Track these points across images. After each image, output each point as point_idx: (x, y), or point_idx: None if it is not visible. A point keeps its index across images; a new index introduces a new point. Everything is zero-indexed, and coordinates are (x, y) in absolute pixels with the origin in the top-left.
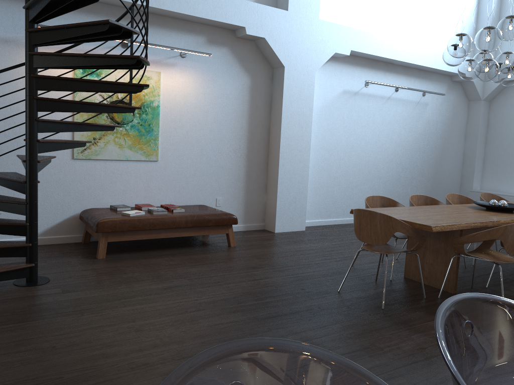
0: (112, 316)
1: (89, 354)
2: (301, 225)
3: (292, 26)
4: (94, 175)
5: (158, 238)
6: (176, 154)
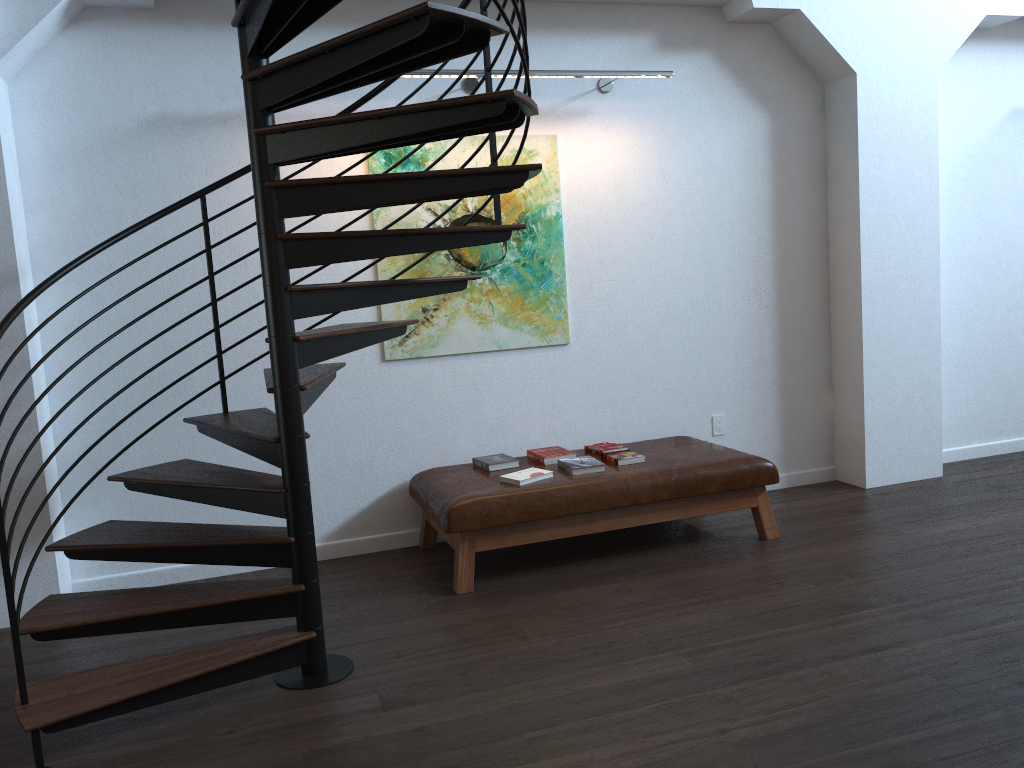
0: None
1: None
2: (932, 464)
3: None
4: (432, 393)
5: None
6: (610, 323)
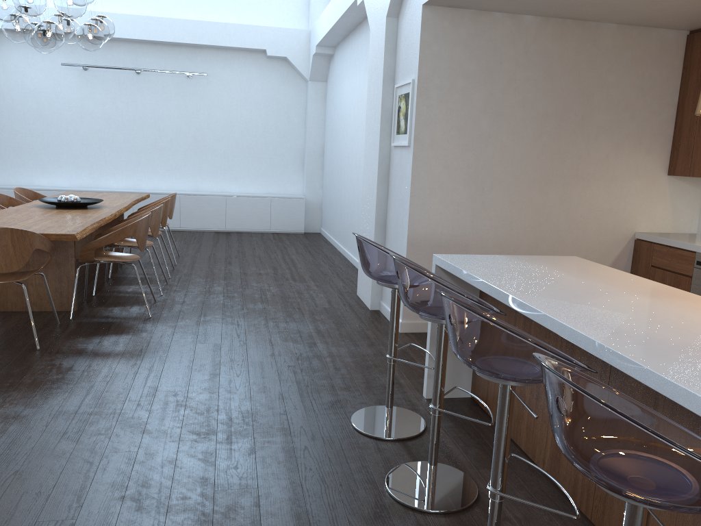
0: None
1: None
2: None
3: None
4: None
5: None
6: None
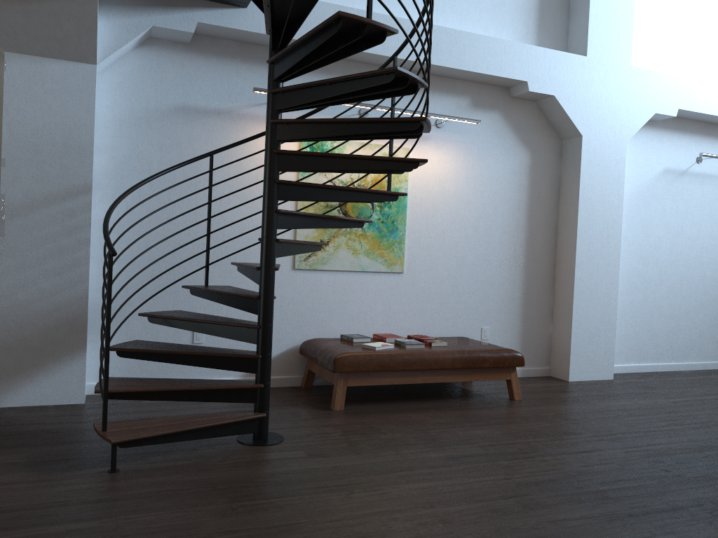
0: (395, 496)
1: None
2: (608, 371)
3: (592, 77)
4: (320, 292)
5: (402, 384)
6: (428, 263)
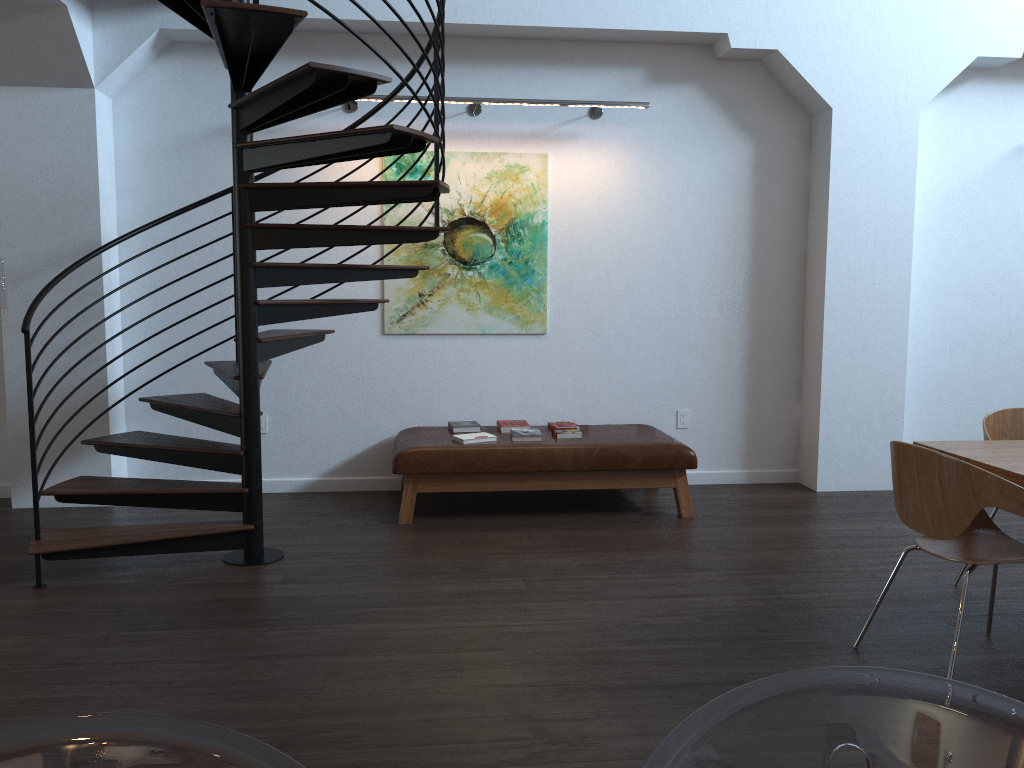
0: (317, 638)
1: (210, 706)
2: (890, 477)
3: (850, 12)
4: (422, 364)
5: (545, 491)
6: (585, 319)
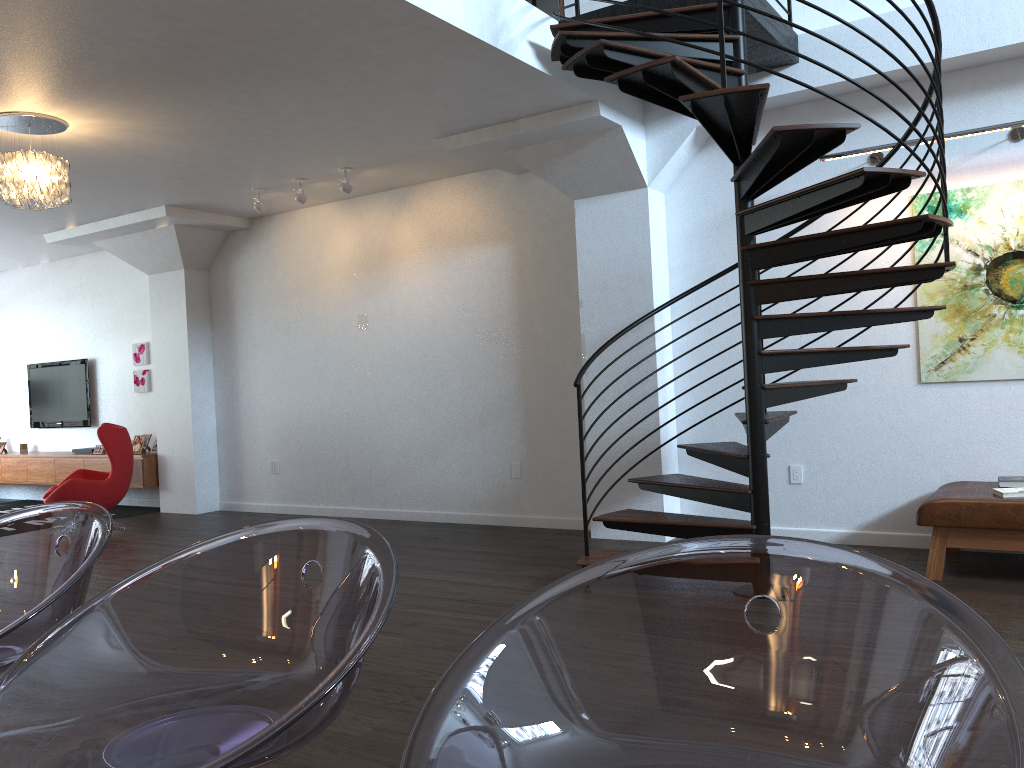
0: None
1: None
2: None
3: None
4: (966, 414)
5: None
6: None
